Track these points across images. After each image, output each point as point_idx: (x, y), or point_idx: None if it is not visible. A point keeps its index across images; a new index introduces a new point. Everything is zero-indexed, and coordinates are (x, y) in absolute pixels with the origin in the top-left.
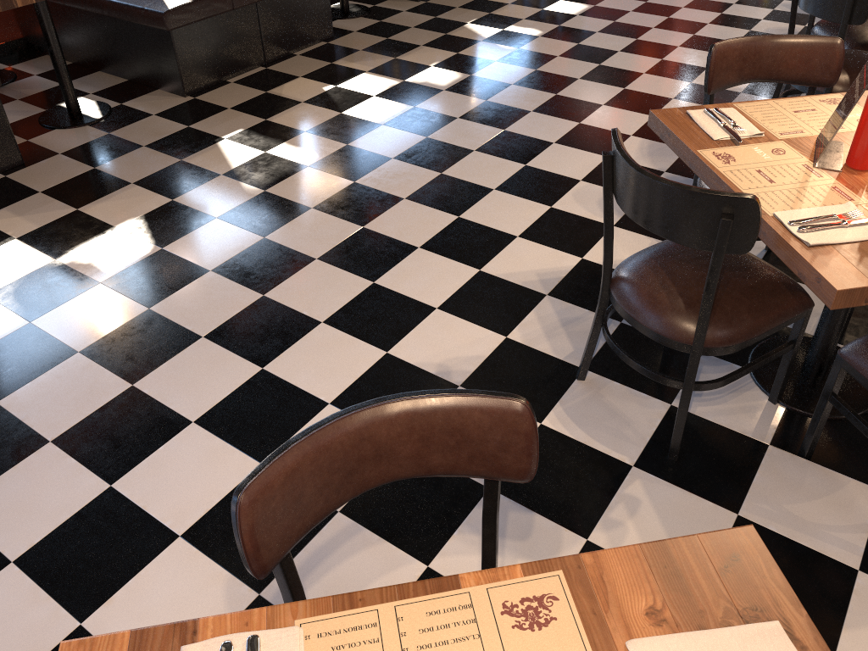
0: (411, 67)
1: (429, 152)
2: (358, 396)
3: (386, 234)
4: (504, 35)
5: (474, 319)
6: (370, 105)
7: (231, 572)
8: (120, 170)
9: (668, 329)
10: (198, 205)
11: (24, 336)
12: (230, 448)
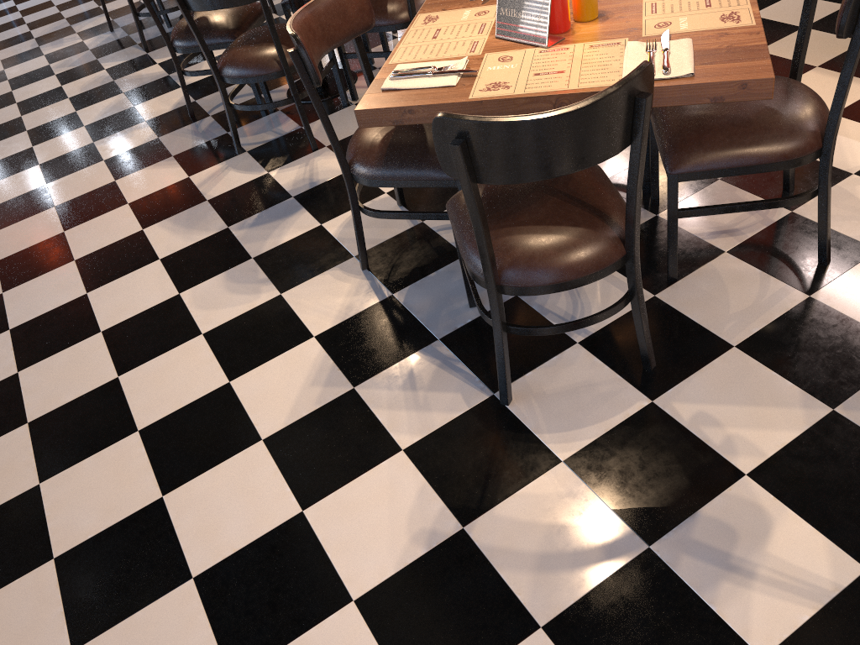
0: None
1: None
2: None
3: (98, 530)
4: None
5: (352, 474)
6: None
7: None
8: None
9: (602, 259)
10: None
11: None
12: None
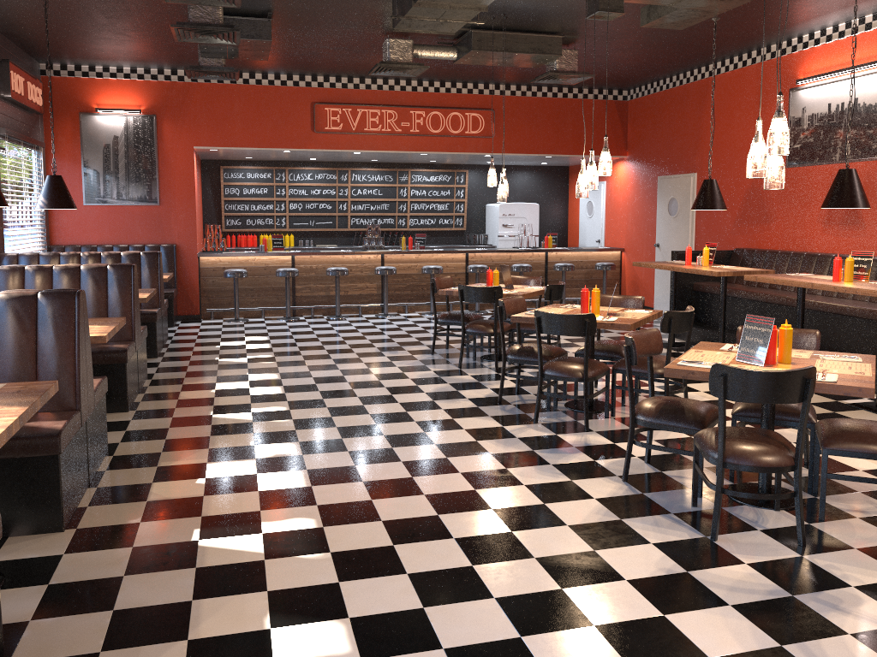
0: (239, 449)
1: (386, 487)
2: (665, 603)
3: (477, 534)
4: (262, 414)
5: (622, 544)
6: (270, 479)
7: None
8: (151, 598)
9: (781, 461)
10: (302, 582)
11: None
12: None
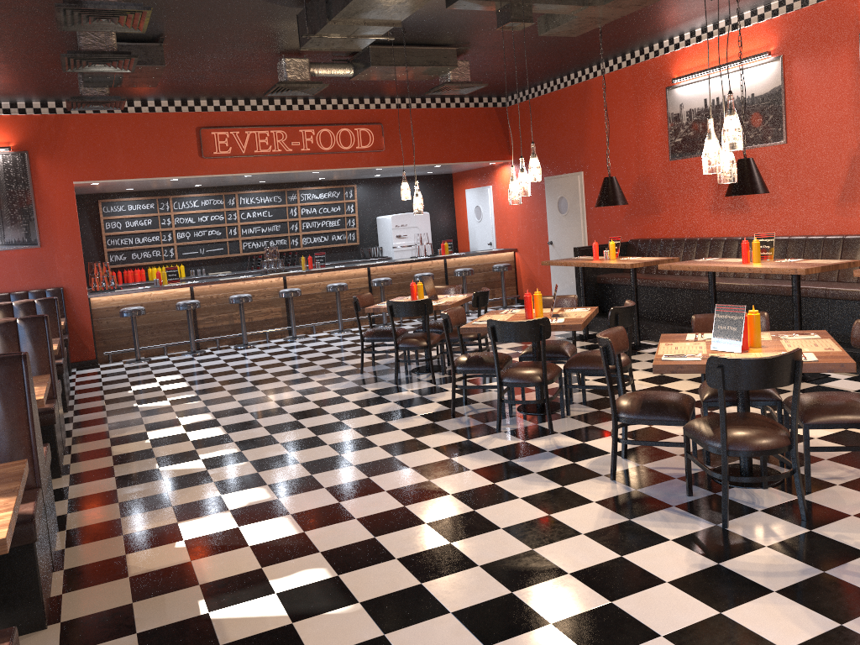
0: (207, 502)
1: (384, 521)
2: (716, 599)
3: (500, 558)
4: (213, 460)
5: (644, 546)
6: (256, 530)
7: None
8: None
9: (780, 442)
10: (345, 642)
11: None
12: None
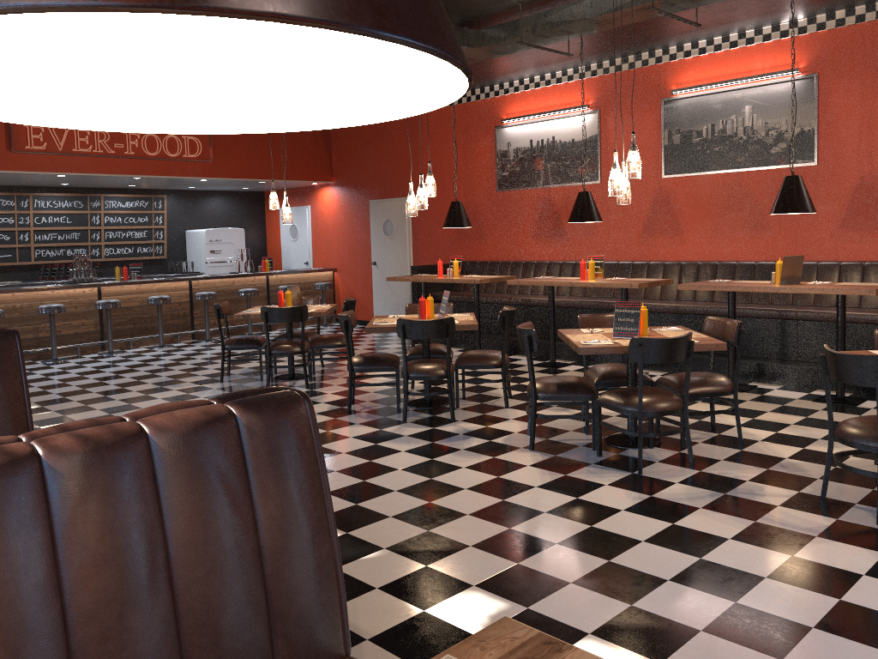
0: None
1: (355, 492)
2: (664, 516)
3: (481, 507)
4: None
5: (589, 490)
6: None
7: (807, 542)
8: None
9: (677, 404)
10: (397, 574)
11: (610, 632)
12: (720, 546)
